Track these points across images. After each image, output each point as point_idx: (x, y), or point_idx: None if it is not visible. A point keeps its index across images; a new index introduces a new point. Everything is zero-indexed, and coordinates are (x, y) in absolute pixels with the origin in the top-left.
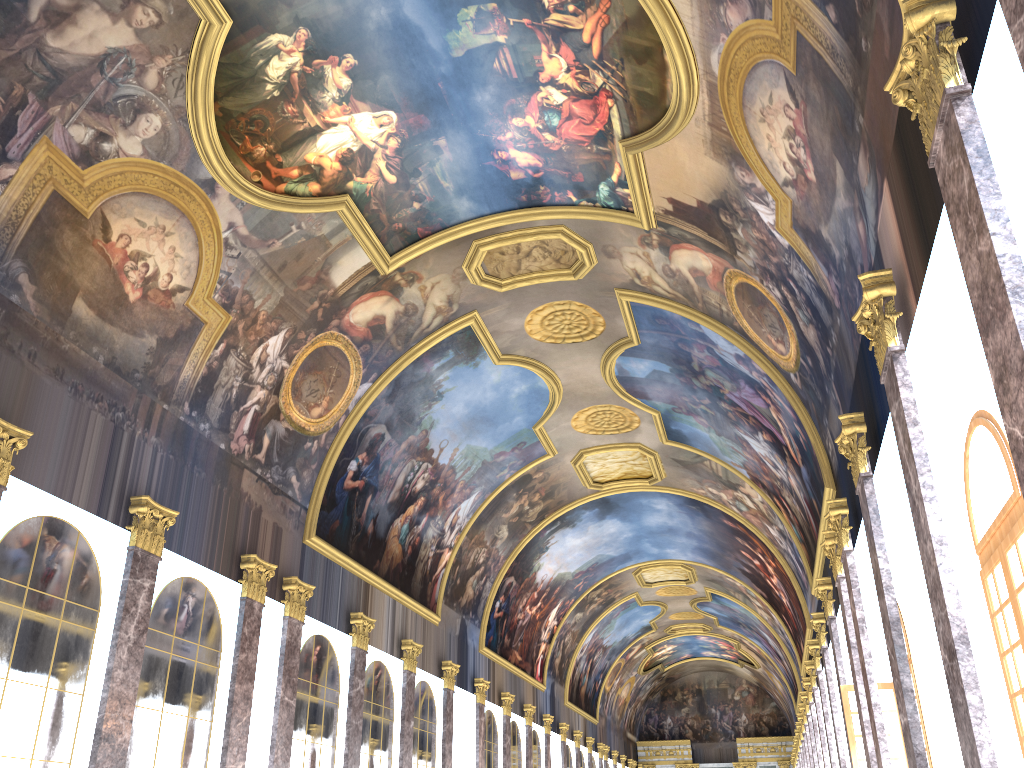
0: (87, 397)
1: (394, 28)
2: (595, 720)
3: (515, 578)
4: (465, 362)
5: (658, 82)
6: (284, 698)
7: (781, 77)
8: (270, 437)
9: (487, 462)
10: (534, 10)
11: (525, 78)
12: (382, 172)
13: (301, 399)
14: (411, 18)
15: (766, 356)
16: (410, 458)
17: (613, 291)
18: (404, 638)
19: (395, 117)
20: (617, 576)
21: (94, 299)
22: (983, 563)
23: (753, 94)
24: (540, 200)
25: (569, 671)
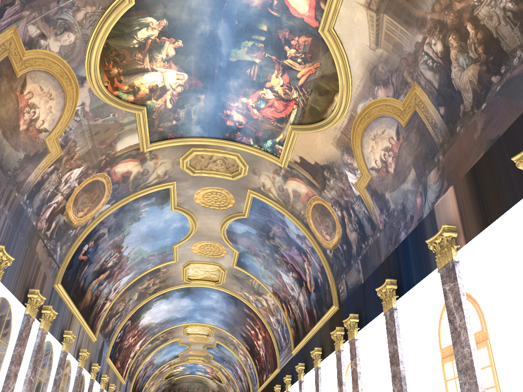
0: None
1: (209, 37)
2: None
3: (131, 321)
4: (158, 205)
5: (325, 106)
6: (30, 377)
7: (395, 125)
8: (56, 223)
9: (144, 258)
10: (280, 54)
11: (259, 82)
12: (166, 101)
13: (76, 205)
14: (219, 35)
15: (315, 239)
16: (111, 249)
17: (247, 190)
18: (80, 348)
19: (186, 77)
20: (175, 328)
21: (3, 123)
22: (444, 356)
23: (374, 127)
24: (234, 138)
25: (135, 375)
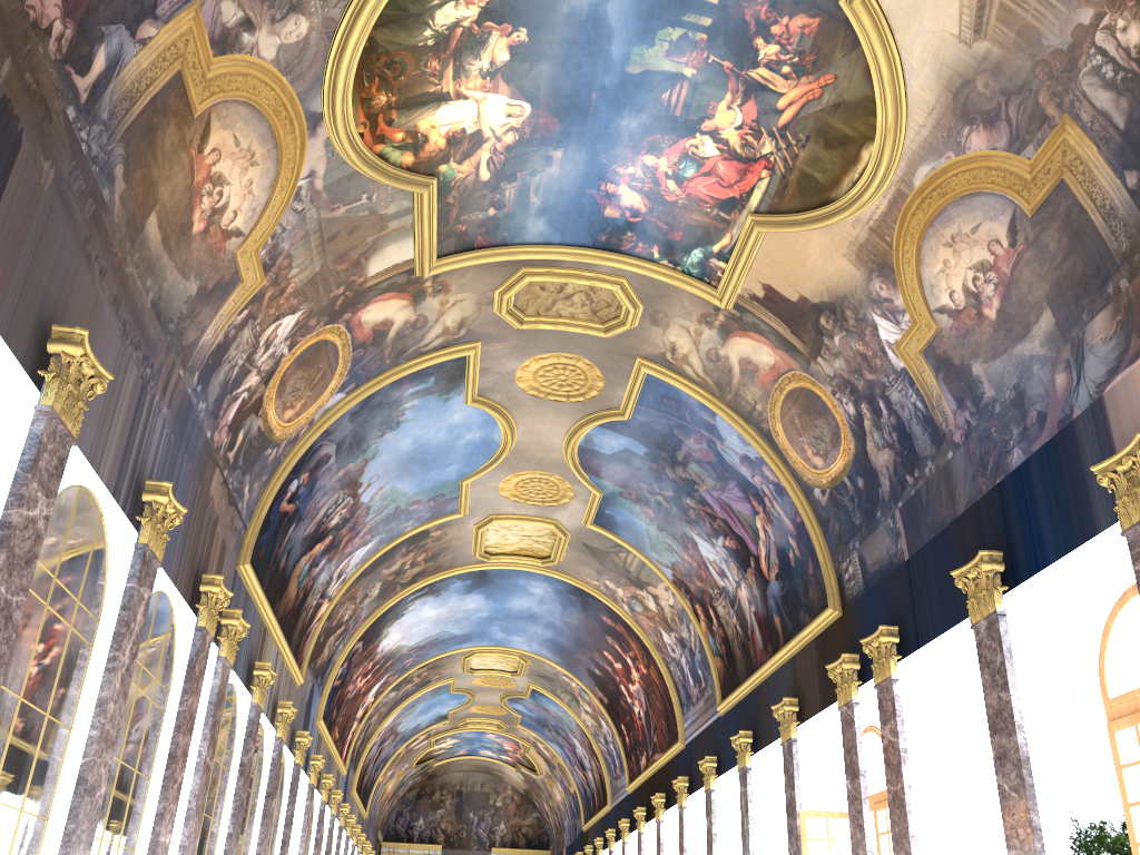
0: (130, 341)
1: (586, 20)
2: (366, 814)
3: (363, 644)
4: (439, 394)
5: (836, 172)
6: (207, 758)
7: (1006, 213)
8: (244, 434)
9: (400, 509)
10: (743, 57)
11: (687, 119)
12: (480, 165)
13: (282, 396)
14: (609, 16)
15: (787, 465)
16: (340, 489)
17: (634, 359)
18: (277, 699)
19: (528, 112)
20: (446, 657)
21: (165, 219)
22: (1113, 716)
23: (952, 218)
24: (619, 246)
25: (363, 756)
